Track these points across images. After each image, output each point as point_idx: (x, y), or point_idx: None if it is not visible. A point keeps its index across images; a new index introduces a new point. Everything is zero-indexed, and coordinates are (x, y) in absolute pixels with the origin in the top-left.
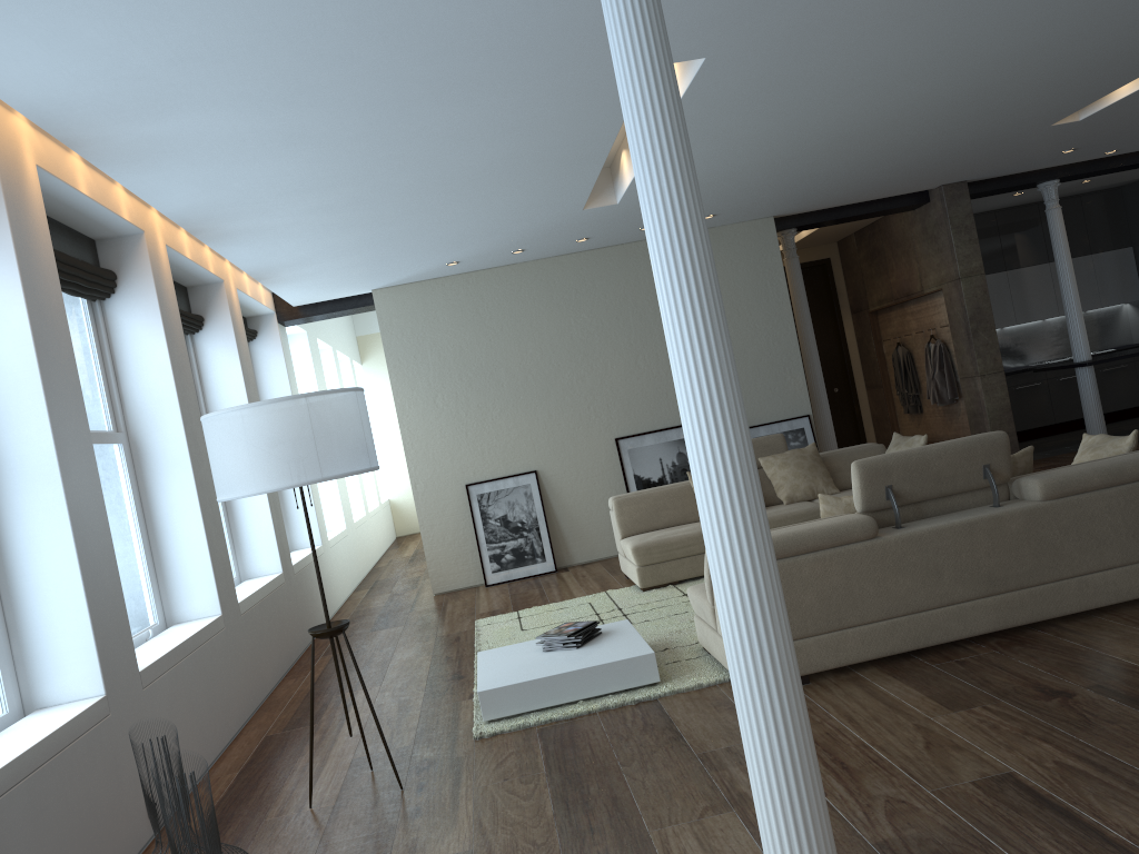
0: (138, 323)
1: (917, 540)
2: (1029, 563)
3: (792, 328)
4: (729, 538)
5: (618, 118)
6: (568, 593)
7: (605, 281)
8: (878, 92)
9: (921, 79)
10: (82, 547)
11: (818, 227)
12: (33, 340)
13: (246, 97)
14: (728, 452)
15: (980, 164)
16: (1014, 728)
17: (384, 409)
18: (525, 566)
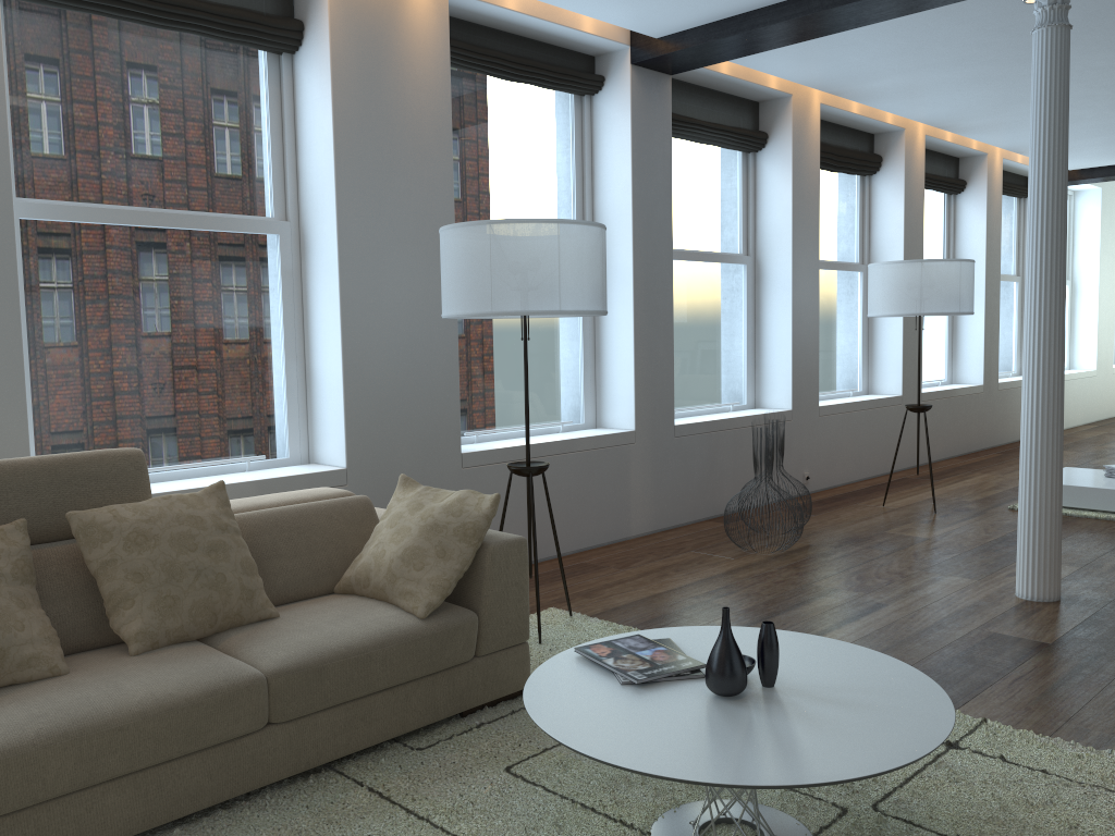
0: (889, 192)
1: None
2: None
3: None
4: (1027, 380)
5: None
6: None
7: None
8: None
9: None
10: (796, 329)
11: None
12: (791, 211)
13: (929, 66)
14: (1037, 332)
15: None
16: None
17: None
18: None
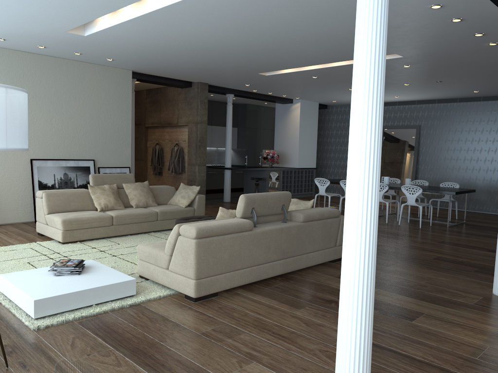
0: None
1: (265, 233)
2: (295, 247)
3: (130, 125)
4: (369, 227)
5: None
6: (6, 241)
7: (42, 73)
8: (241, 34)
9: (259, 36)
10: None
11: (144, 82)
12: None
13: None
14: (377, 184)
15: (221, 78)
16: (332, 316)
17: None
18: None
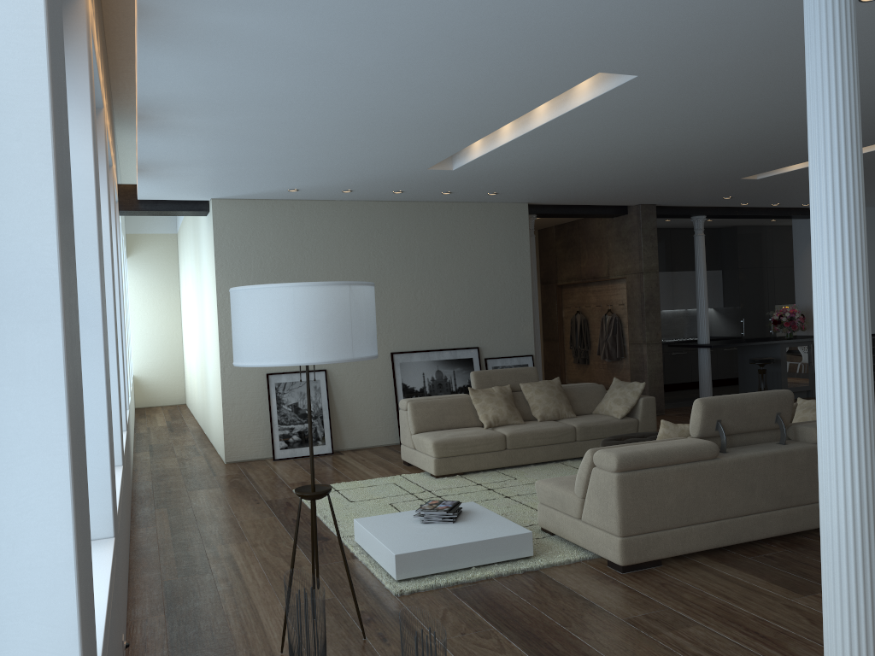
0: None
1: (742, 463)
2: (805, 487)
3: (529, 288)
4: (858, 456)
5: (535, 105)
6: (362, 473)
7: (401, 228)
8: (690, 130)
9: (722, 127)
10: (107, 393)
11: (549, 217)
12: (95, 187)
13: (325, 12)
14: (866, 387)
15: (676, 194)
16: None
17: (141, 299)
18: (308, 447)
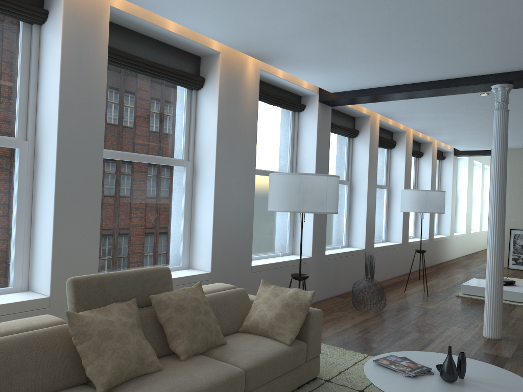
0: (398, 156)
1: None
2: None
3: None
4: (490, 247)
5: None
6: None
7: None
8: None
9: None
10: (367, 214)
11: None
12: (368, 164)
13: (430, 111)
14: (495, 228)
15: None
16: None
17: None
18: None
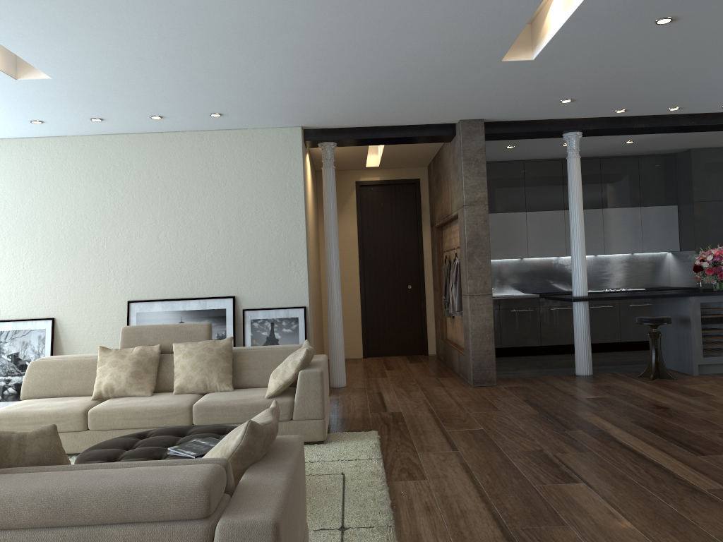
0: None
1: None
2: None
3: (303, 228)
4: None
5: None
6: None
7: (142, 163)
8: None
9: None
10: None
11: (361, 144)
12: None
13: None
14: None
15: (474, 100)
16: None
17: None
18: None
